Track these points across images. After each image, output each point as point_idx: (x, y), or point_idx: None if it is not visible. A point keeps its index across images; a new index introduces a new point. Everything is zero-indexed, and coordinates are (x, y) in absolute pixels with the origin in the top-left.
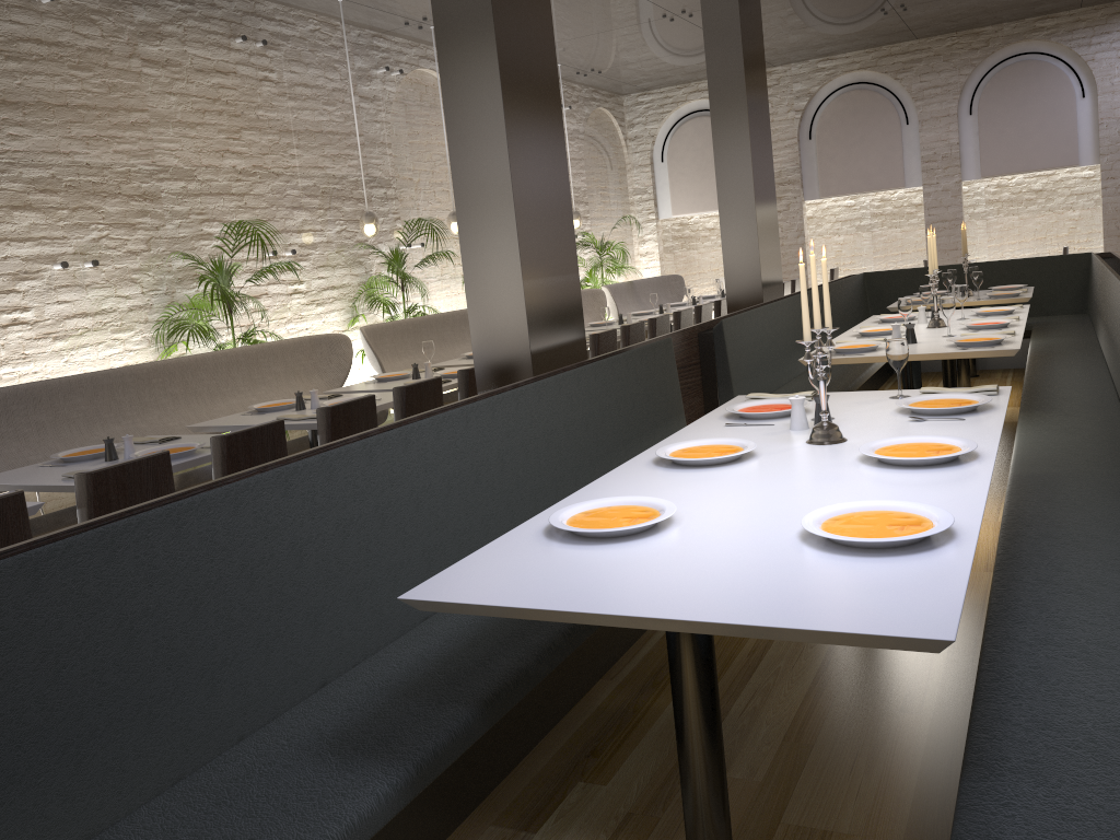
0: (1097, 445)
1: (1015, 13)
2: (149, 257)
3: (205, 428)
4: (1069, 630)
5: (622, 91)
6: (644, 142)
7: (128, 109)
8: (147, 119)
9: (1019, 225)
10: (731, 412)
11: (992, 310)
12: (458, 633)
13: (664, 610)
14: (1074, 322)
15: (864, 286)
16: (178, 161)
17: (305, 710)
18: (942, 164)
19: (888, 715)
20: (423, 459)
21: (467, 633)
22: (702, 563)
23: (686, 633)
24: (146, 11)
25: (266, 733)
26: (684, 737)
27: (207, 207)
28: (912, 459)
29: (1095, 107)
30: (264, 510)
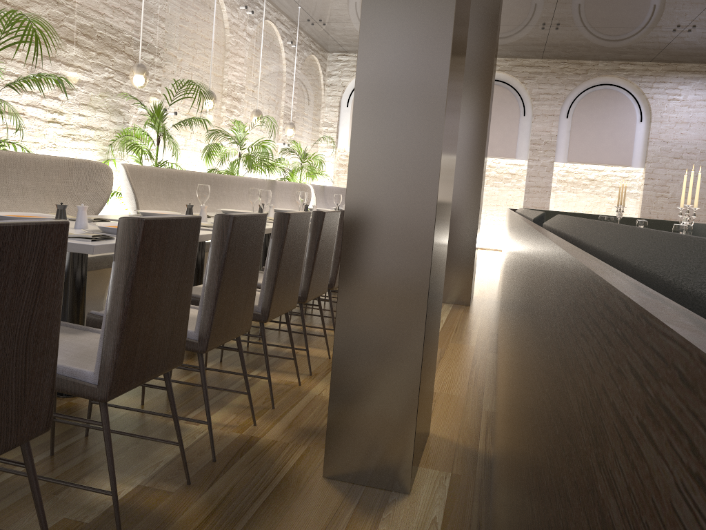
0: None
1: (613, 54)
2: None
3: None
4: None
5: (329, 48)
6: (337, 90)
7: None
8: None
9: (576, 200)
10: None
11: None
12: None
13: None
14: None
15: None
16: None
17: None
18: (543, 147)
19: None
20: None
21: None
22: None
23: None
24: None
25: None
26: None
27: None
28: None
29: (647, 130)
30: None
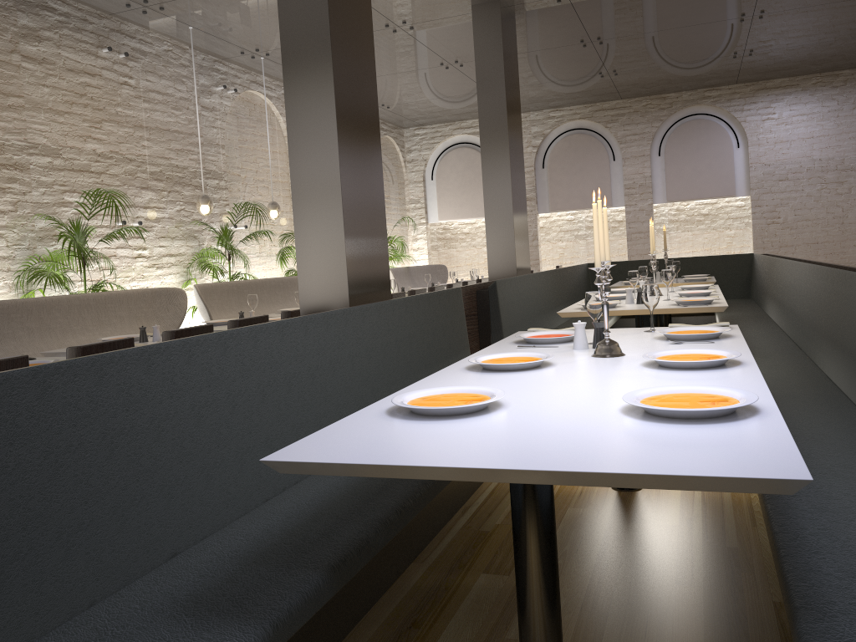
0: (798, 376)
1: (691, 84)
2: (15, 216)
3: (57, 354)
4: (838, 501)
5: (404, 125)
6: (419, 164)
7: (6, 94)
8: (22, 103)
9: (692, 239)
10: (518, 340)
11: (692, 286)
12: (299, 511)
13: (524, 464)
14: (744, 303)
15: (588, 273)
16: (47, 140)
17: (157, 577)
18: (639, 191)
19: (666, 587)
20: (269, 357)
21: (307, 511)
22: (543, 431)
23: (532, 494)
24: (28, 17)
25: (117, 598)
26: (526, 594)
27: (69, 180)
28: (691, 363)
29: (746, 155)
30: (127, 383)
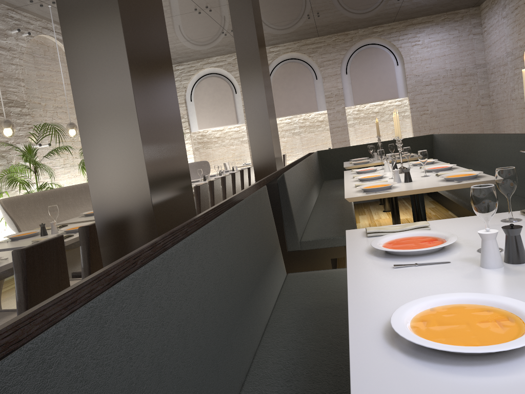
0: None
1: (365, 23)
2: None
3: None
4: None
5: None
6: (181, 91)
7: None
8: None
9: (370, 129)
10: (370, 249)
11: (419, 162)
12: None
13: None
14: None
15: (318, 158)
16: None
17: None
18: (335, 99)
19: None
20: None
21: None
22: None
23: None
24: None
25: None
26: None
27: None
28: None
29: (403, 70)
30: None
